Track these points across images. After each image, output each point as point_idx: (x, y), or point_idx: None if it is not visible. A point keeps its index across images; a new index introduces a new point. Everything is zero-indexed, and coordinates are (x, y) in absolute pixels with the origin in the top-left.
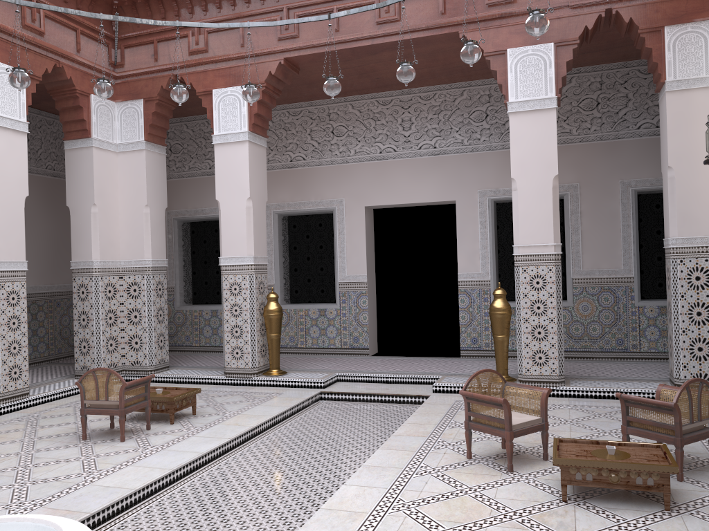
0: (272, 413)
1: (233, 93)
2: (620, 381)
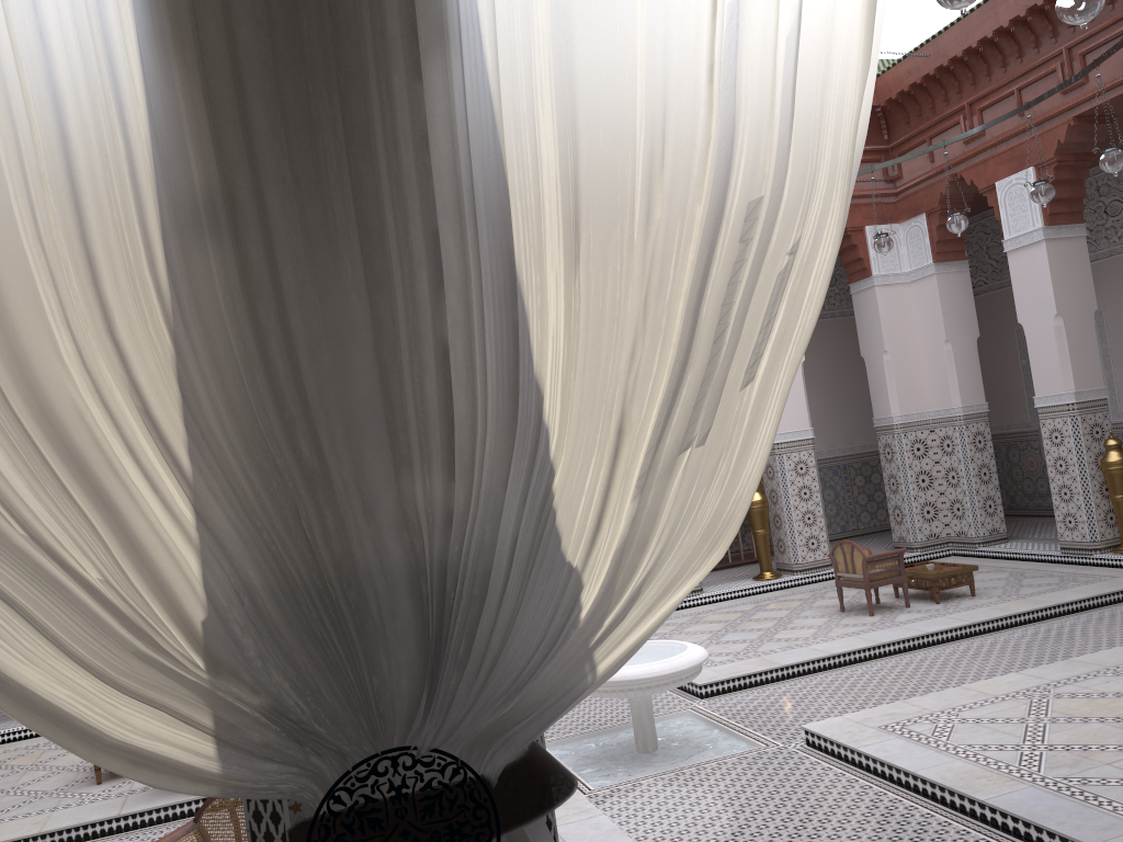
0: (1062, 600)
1: (1018, 181)
2: None
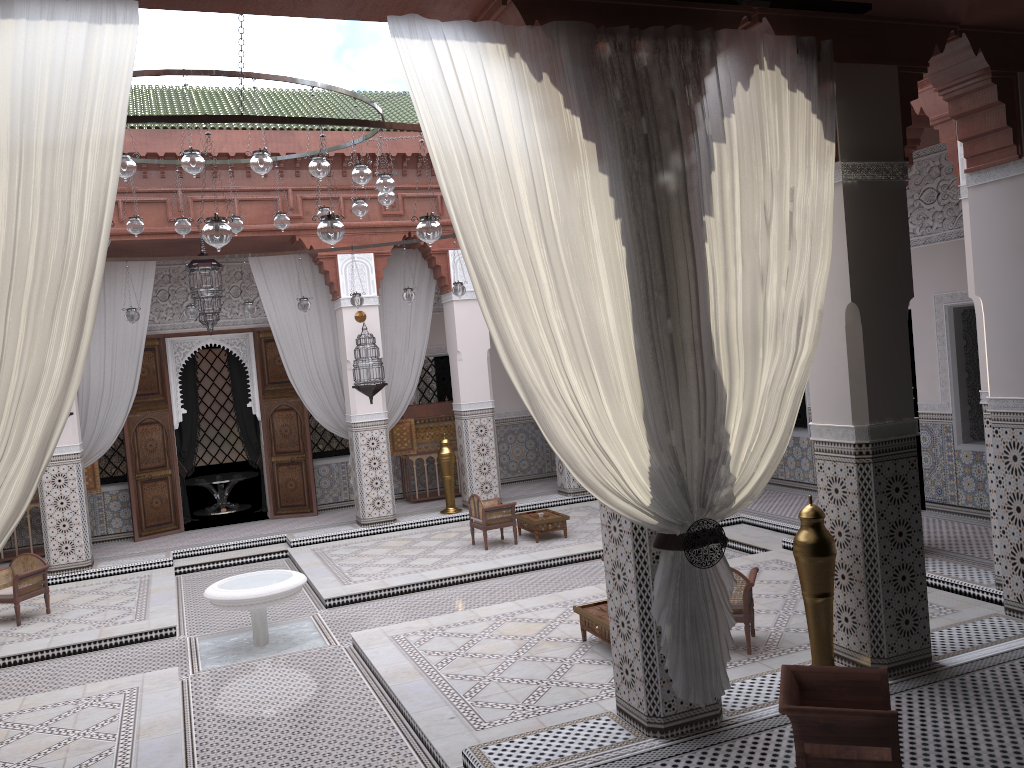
0: None
1: None
2: (977, 567)
